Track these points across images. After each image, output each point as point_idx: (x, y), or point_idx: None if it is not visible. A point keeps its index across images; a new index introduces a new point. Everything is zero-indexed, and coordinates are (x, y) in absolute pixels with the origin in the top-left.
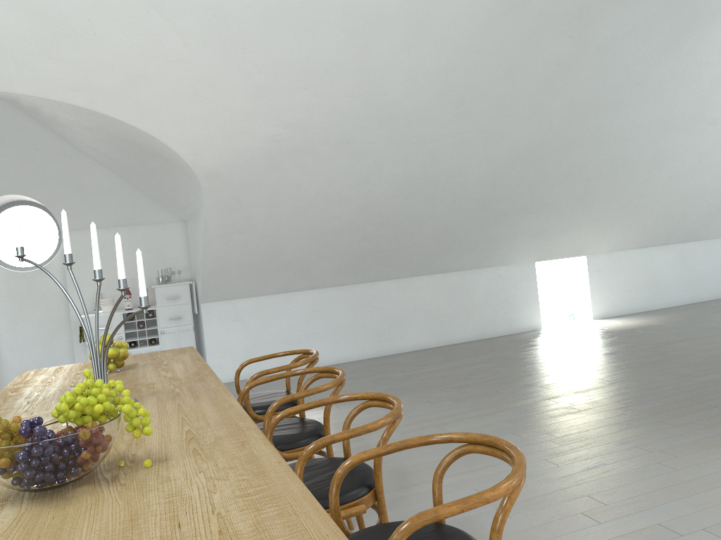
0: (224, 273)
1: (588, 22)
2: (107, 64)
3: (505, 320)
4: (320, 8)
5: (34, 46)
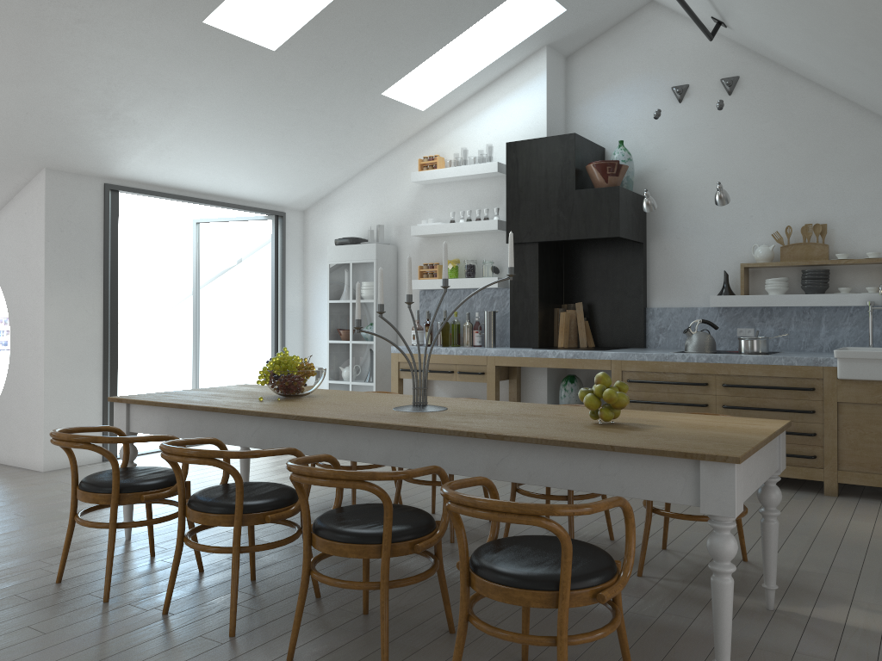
0: None
1: None
2: None
3: None
4: None
5: None
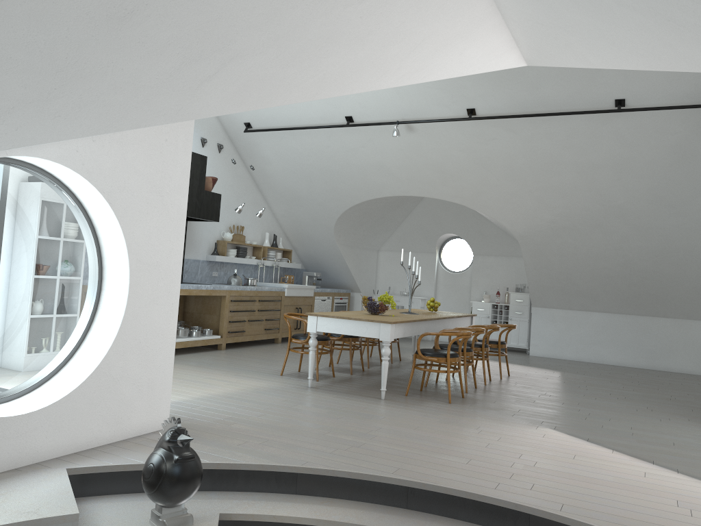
0: (542, 291)
1: None
2: (466, 187)
3: None
4: (559, 163)
5: (438, 181)
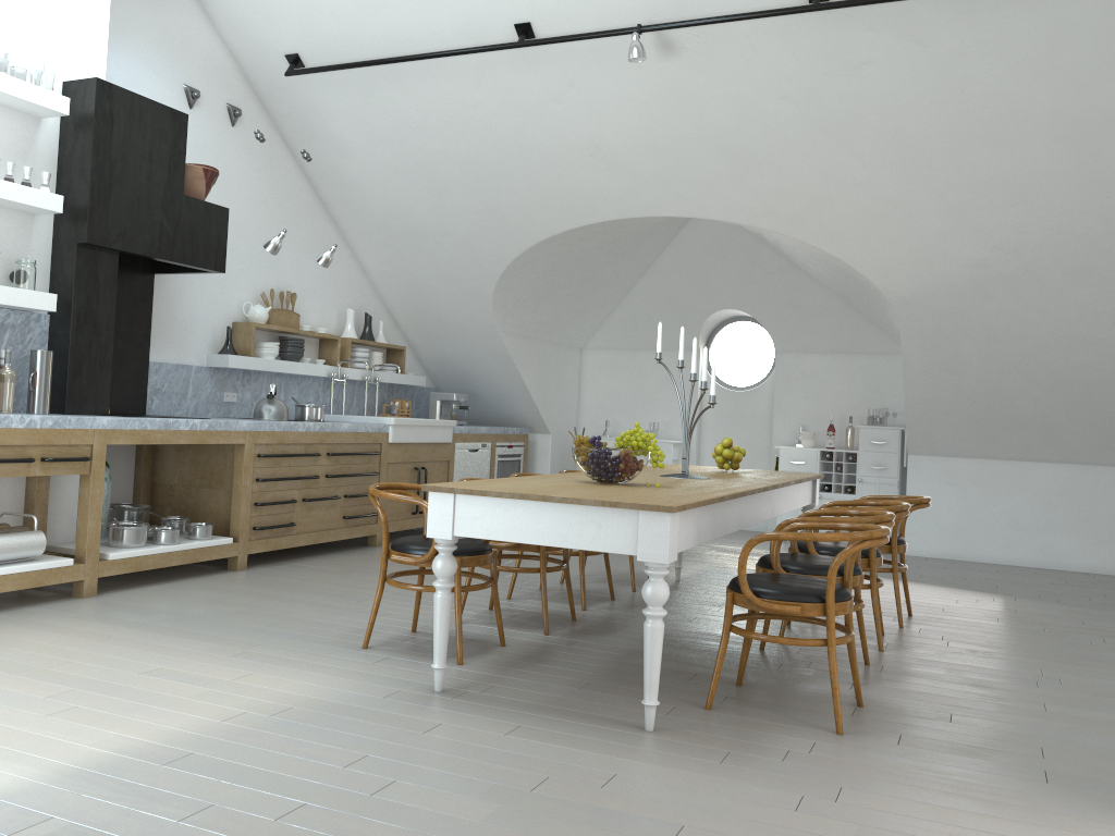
0: (934, 421)
1: None
2: (789, 190)
3: None
4: (1019, 118)
5: (726, 179)
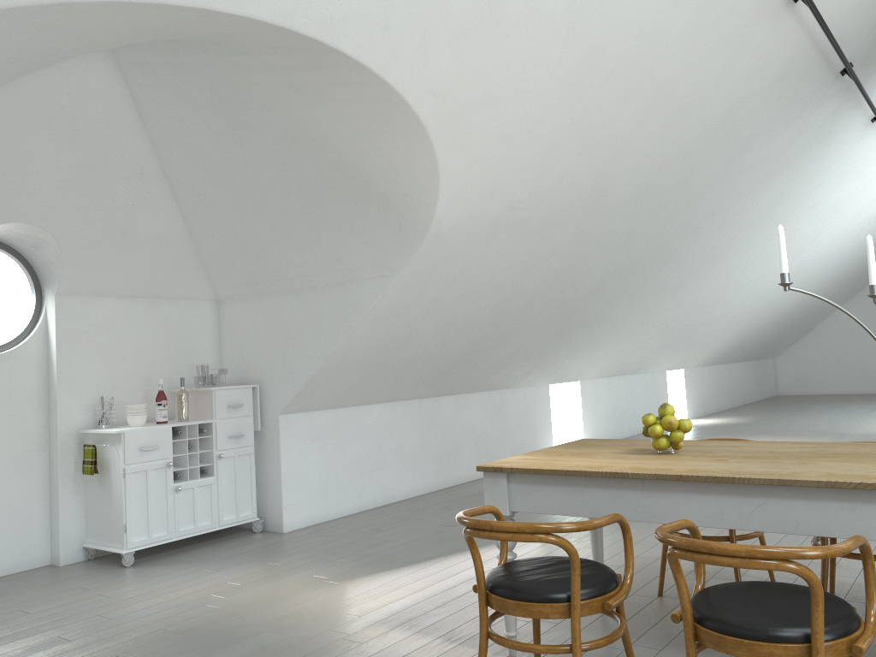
0: (336, 372)
1: (744, 149)
2: (484, 73)
3: (530, 447)
4: (651, 76)
5: (453, 27)
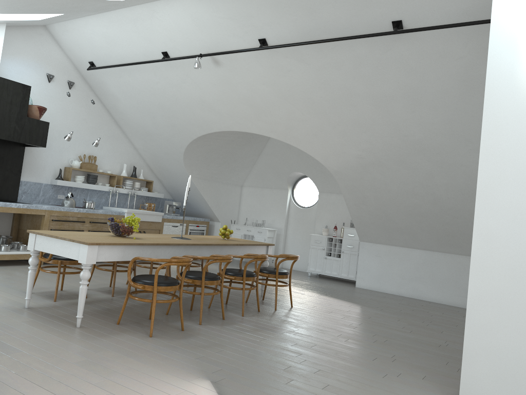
0: (365, 226)
1: None
2: (277, 122)
3: None
4: (353, 95)
5: (253, 116)
